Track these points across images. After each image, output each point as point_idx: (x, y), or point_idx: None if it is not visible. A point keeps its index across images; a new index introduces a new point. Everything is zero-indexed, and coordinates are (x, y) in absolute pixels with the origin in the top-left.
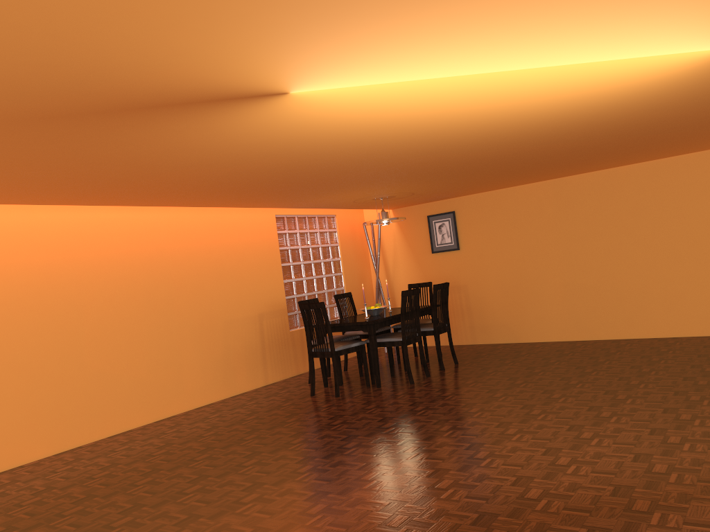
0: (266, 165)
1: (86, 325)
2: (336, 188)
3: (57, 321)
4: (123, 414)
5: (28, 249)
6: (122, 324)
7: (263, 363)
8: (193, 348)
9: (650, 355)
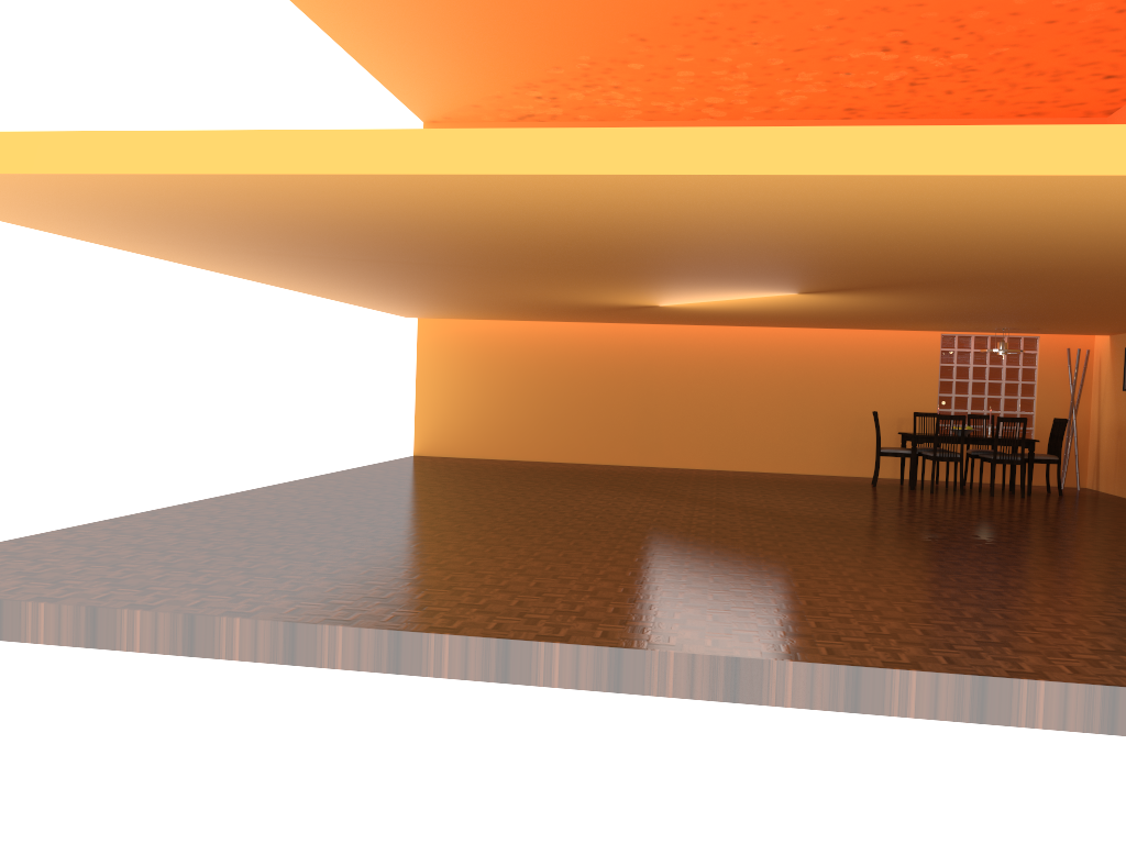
0: (759, 317)
1: (740, 399)
2: (890, 323)
3: (722, 393)
4: (755, 460)
5: (712, 348)
6: (765, 403)
7: (893, 459)
8: (821, 431)
9: (1114, 521)
